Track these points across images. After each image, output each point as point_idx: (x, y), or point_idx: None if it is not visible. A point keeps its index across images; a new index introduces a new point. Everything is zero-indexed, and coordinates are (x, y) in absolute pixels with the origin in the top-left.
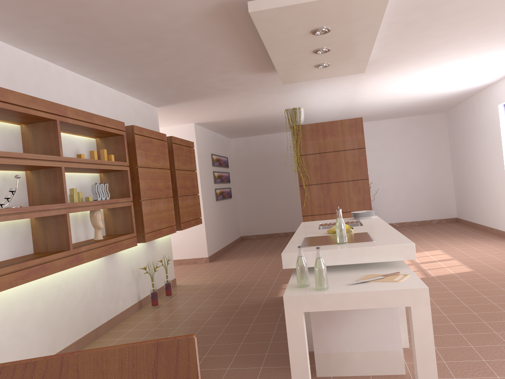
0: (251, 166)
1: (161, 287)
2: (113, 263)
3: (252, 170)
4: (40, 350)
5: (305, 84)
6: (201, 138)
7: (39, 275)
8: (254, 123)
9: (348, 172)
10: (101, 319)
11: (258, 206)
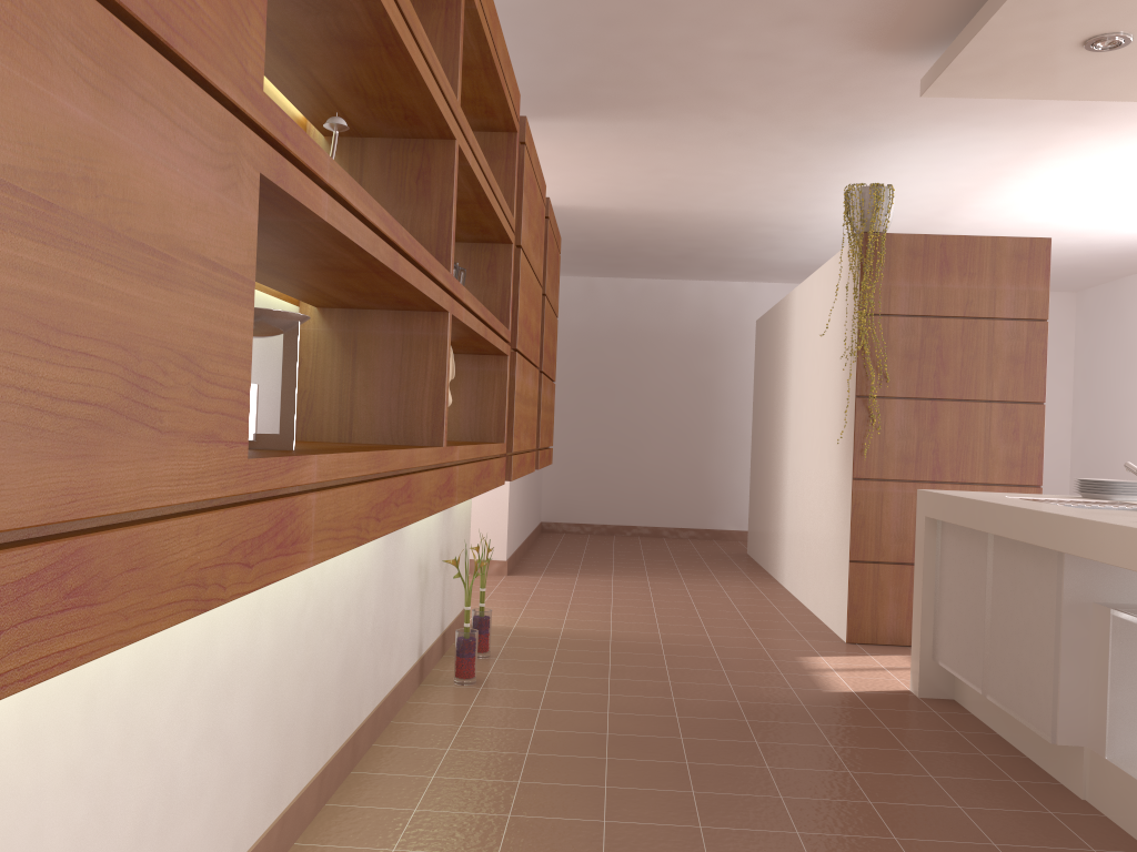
0: (591, 351)
1: (450, 626)
2: (395, 533)
3: (594, 360)
4: (252, 802)
5: (919, 123)
6: None
7: (400, 514)
8: (655, 236)
9: (995, 378)
10: (364, 705)
11: (594, 453)
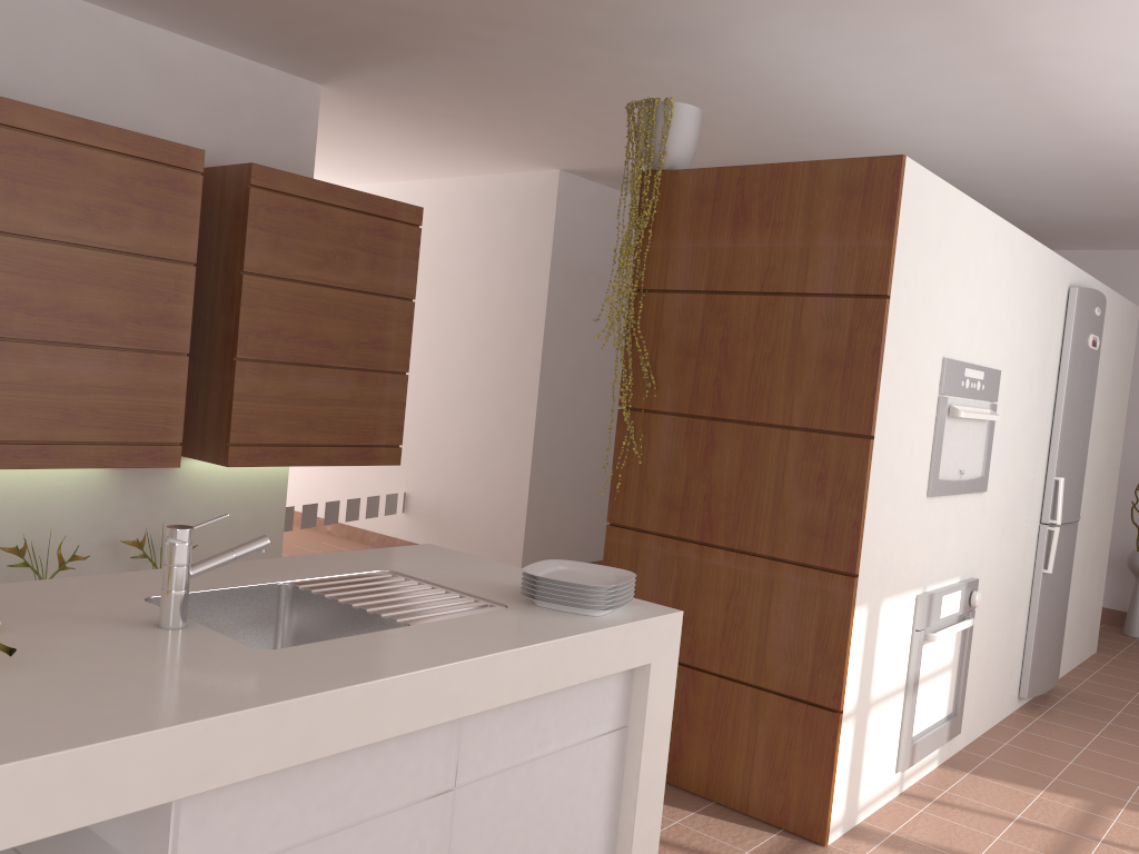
0: None
1: None
2: None
3: None
4: None
5: None
6: (594, 221)
7: None
8: None
9: (798, 391)
10: None
11: None
